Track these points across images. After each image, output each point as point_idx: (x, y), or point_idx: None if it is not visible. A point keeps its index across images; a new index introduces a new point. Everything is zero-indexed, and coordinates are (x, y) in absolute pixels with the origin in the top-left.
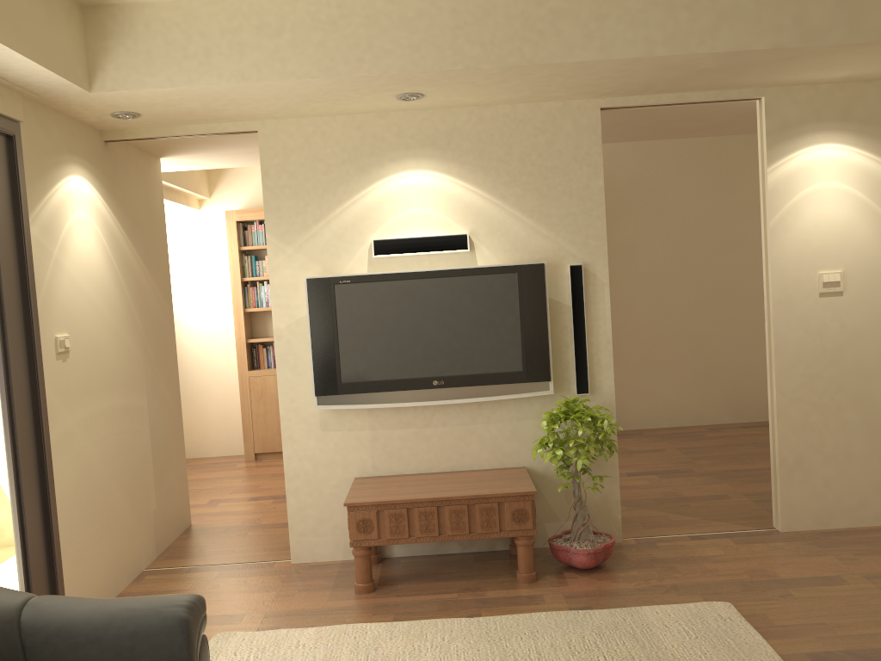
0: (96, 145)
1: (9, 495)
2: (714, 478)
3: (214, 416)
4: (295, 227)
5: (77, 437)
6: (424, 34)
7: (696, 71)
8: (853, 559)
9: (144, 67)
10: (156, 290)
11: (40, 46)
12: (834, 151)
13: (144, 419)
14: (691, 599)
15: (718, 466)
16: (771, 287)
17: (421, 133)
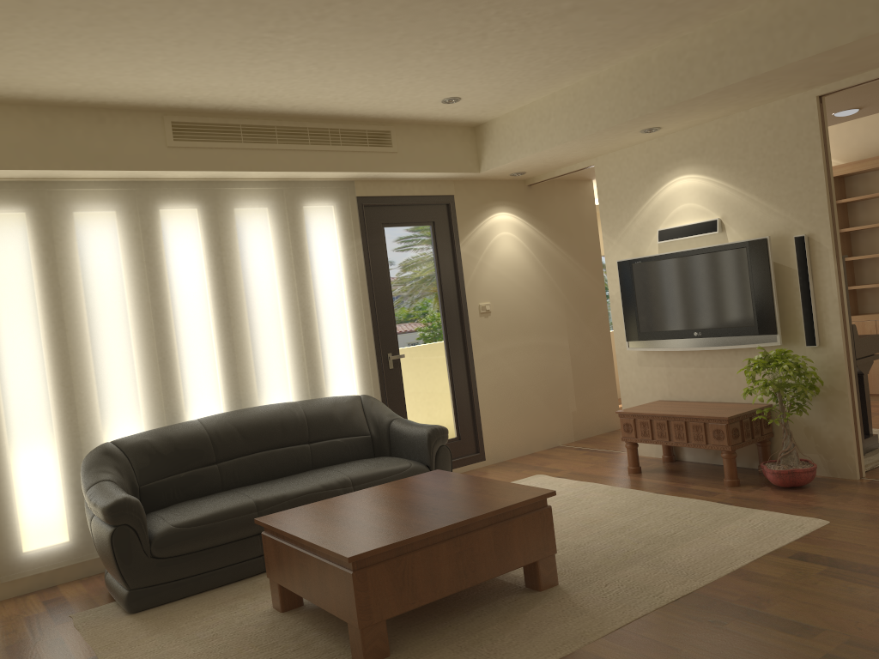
0: (520, 189)
1: (447, 383)
2: None
3: None
4: (616, 226)
5: (496, 359)
6: (616, 99)
7: (841, 61)
8: None
9: (497, 154)
10: (582, 270)
11: (438, 163)
12: None
13: (565, 353)
14: (808, 515)
15: None
16: None
17: (685, 147)
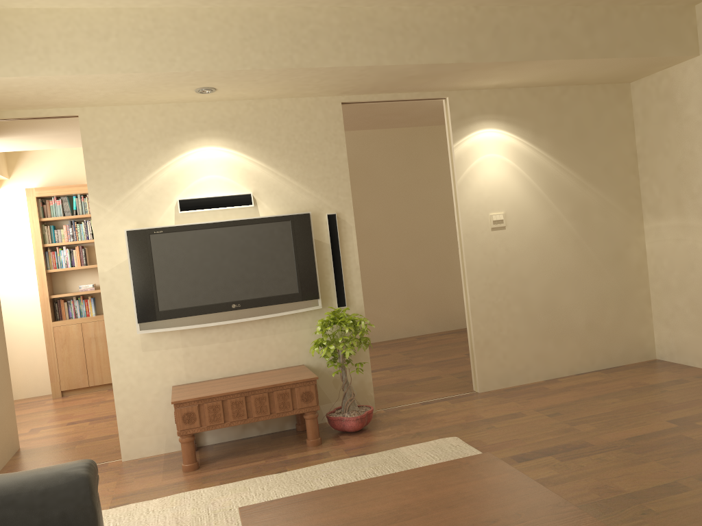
0: None
1: None
2: (428, 367)
3: (21, 364)
4: (113, 191)
5: None
6: (220, 43)
7: (407, 77)
8: (527, 401)
9: None
10: None
11: None
12: (493, 133)
13: None
14: (431, 438)
15: (429, 359)
16: (461, 225)
17: (211, 119)
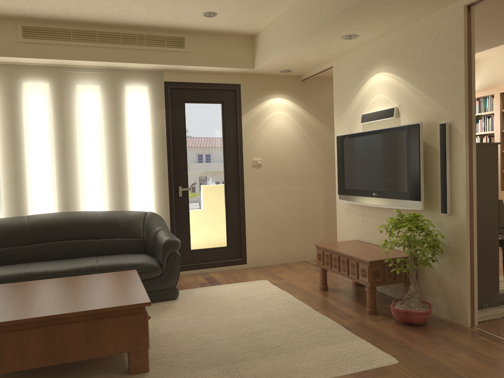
0: (295, 83)
1: (224, 210)
2: None
3: None
4: (341, 111)
5: (263, 197)
6: (313, 11)
7: None
8: None
9: (261, 55)
10: None
11: (220, 61)
12: None
13: (319, 198)
14: (391, 352)
15: None
16: None
17: (381, 51)
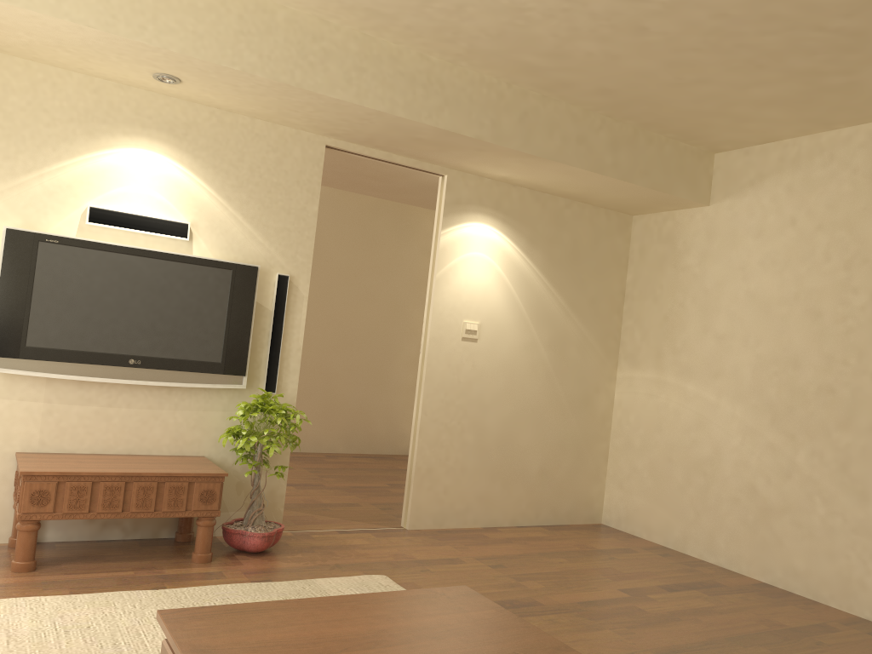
0: None
1: None
2: (343, 491)
3: None
4: None
5: None
6: (210, 27)
7: (413, 138)
8: (465, 547)
9: None
10: None
11: None
12: (487, 230)
13: None
14: (354, 573)
15: (344, 483)
16: (430, 326)
17: (160, 117)
